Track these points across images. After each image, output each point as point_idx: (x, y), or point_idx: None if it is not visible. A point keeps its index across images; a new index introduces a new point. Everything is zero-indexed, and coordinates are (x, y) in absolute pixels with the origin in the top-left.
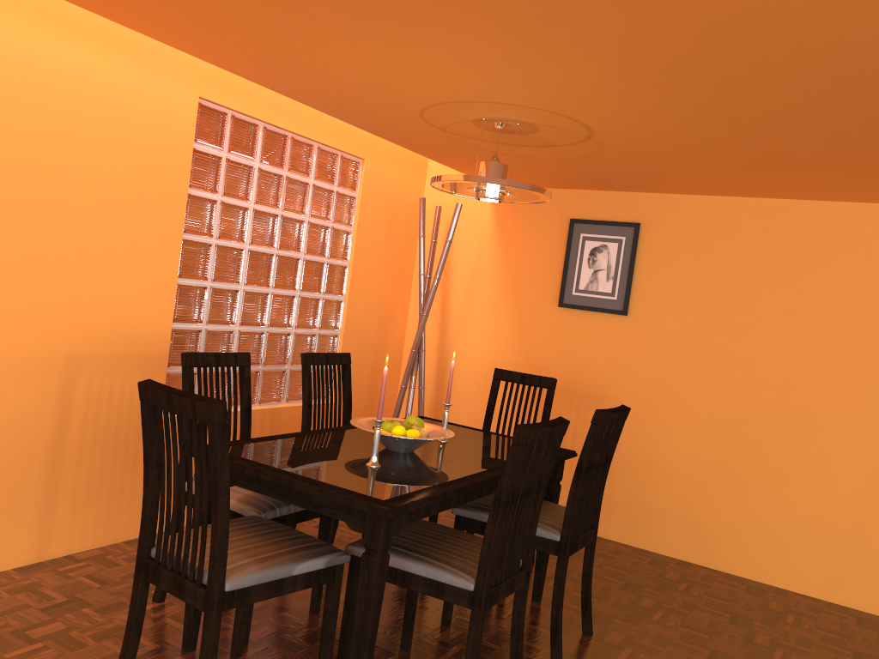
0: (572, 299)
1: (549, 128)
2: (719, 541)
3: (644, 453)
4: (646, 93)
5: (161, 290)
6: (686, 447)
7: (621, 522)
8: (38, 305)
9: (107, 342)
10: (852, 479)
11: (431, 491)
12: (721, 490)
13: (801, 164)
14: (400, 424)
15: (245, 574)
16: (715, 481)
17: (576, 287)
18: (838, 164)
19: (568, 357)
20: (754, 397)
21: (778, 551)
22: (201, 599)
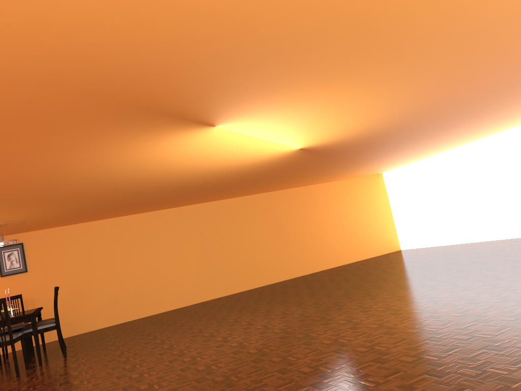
0: (6, 273)
1: (12, 223)
2: (78, 325)
3: (47, 311)
4: (49, 213)
5: None
6: (60, 303)
7: (46, 336)
8: None
9: None
10: (106, 292)
11: (36, 311)
12: (74, 311)
13: (75, 218)
14: None
15: (14, 335)
16: (71, 309)
17: (6, 268)
18: (83, 216)
19: (10, 292)
20: (75, 281)
21: (95, 319)
22: (9, 342)
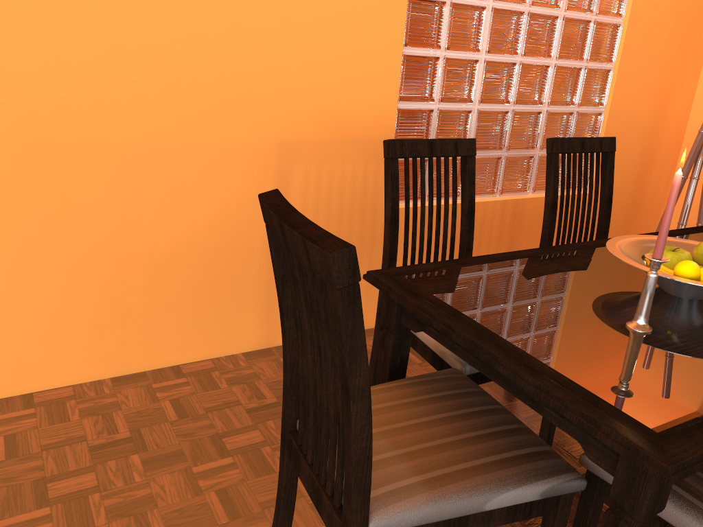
0: None
1: None
2: None
3: None
4: None
5: (383, 63)
6: None
7: None
8: (242, 85)
9: (323, 126)
10: None
11: None
12: None
13: None
14: (689, 255)
15: (402, 509)
16: None
17: None
18: None
19: None
20: None
21: None
22: None
